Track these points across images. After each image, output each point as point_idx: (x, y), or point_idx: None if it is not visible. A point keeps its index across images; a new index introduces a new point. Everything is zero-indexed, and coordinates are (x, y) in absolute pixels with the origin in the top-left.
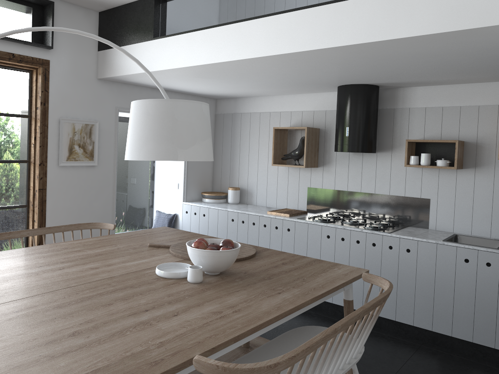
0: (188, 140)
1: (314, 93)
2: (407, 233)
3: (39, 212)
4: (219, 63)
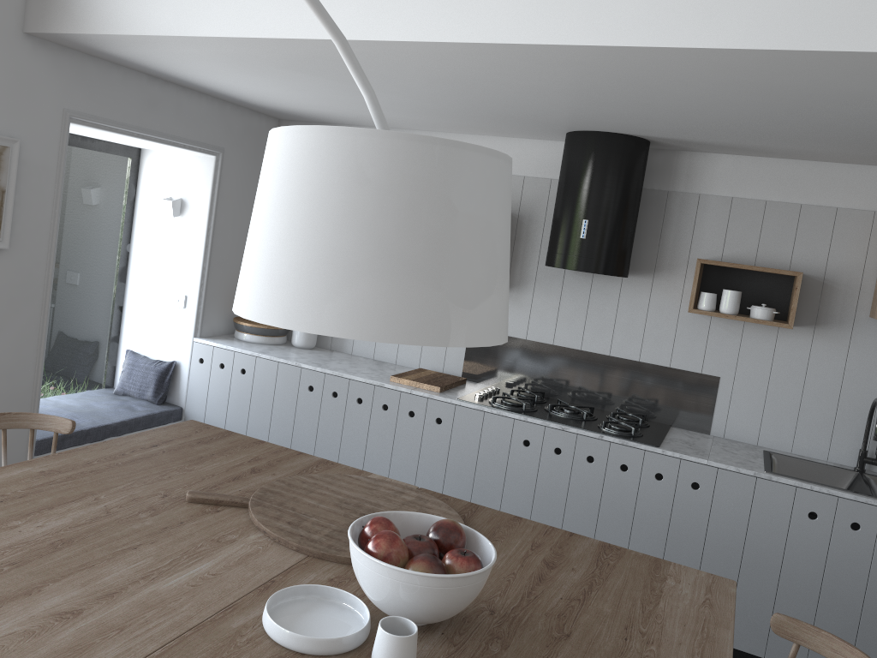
0: (479, 279)
1: (503, 138)
2: (687, 446)
3: None
4: (377, 43)
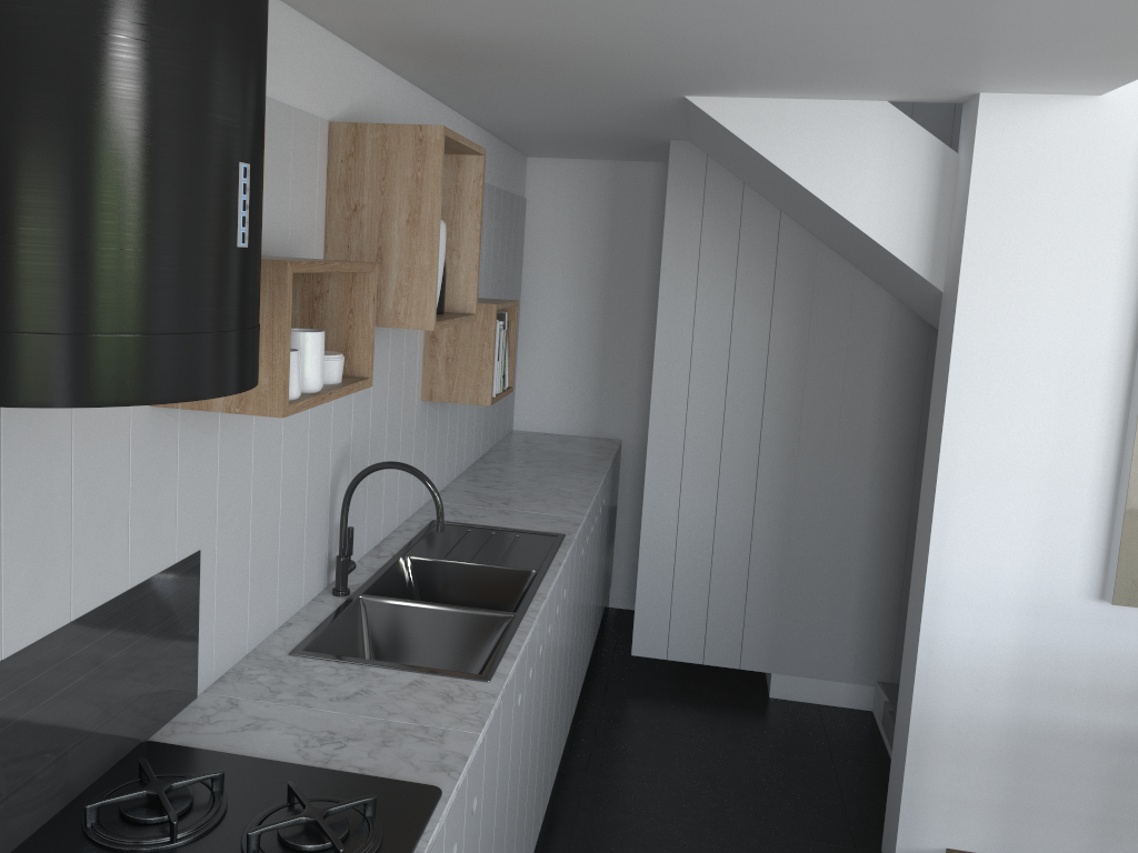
0: None
1: None
2: (371, 744)
3: None
4: None
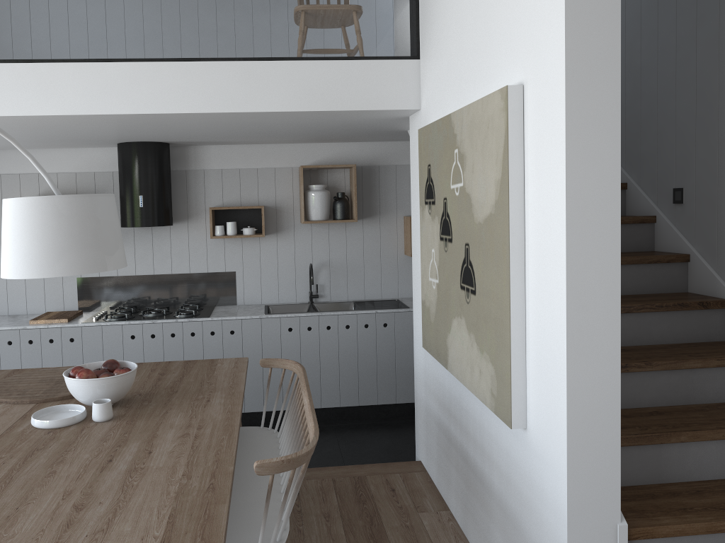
0: (113, 244)
1: (74, 148)
2: (224, 313)
3: None
4: None
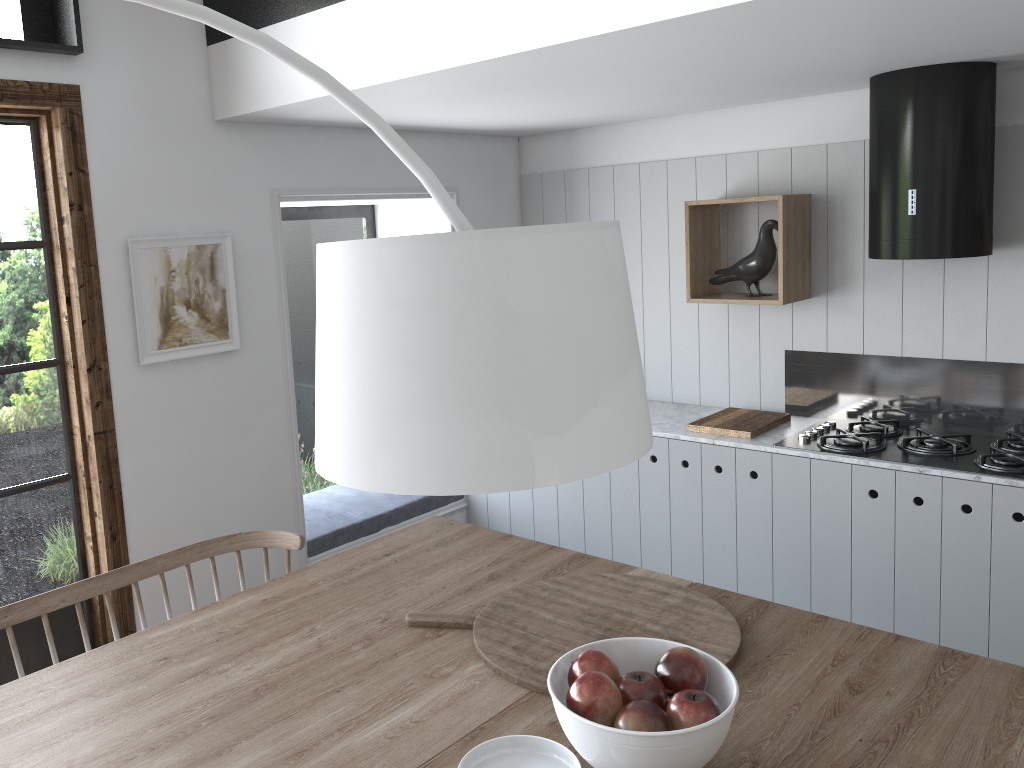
0: (568, 394)
1: (790, 100)
2: None
3: (103, 492)
4: (557, 46)
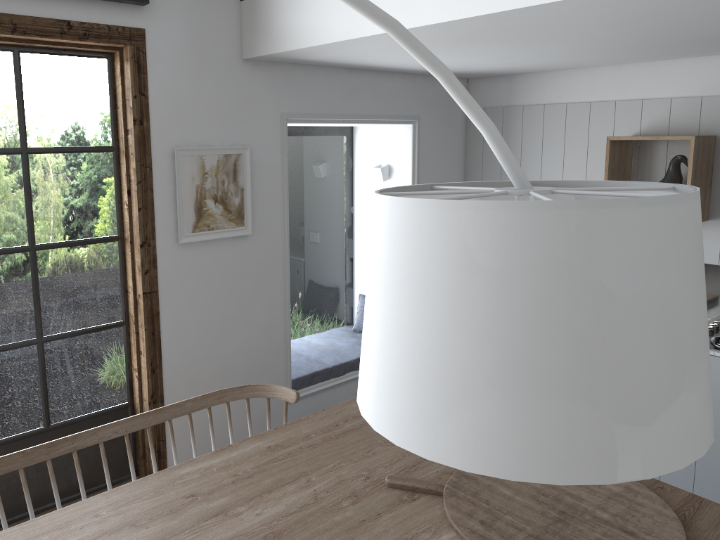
0: (658, 382)
1: (704, 57)
2: None
3: (147, 337)
4: (538, 6)
